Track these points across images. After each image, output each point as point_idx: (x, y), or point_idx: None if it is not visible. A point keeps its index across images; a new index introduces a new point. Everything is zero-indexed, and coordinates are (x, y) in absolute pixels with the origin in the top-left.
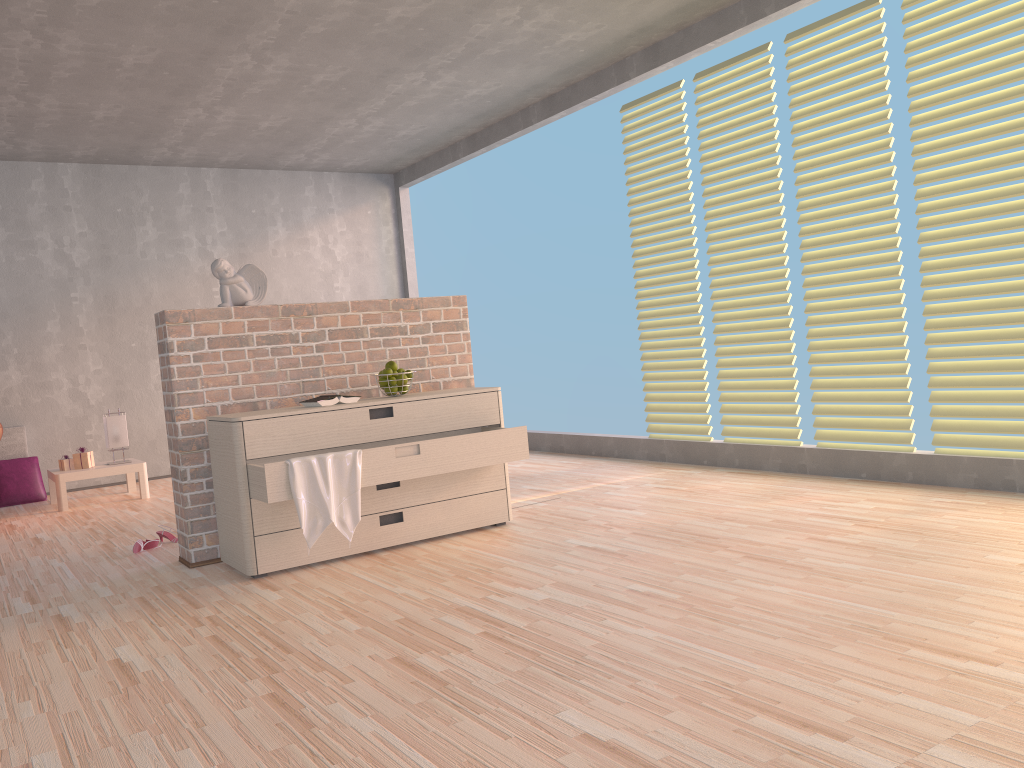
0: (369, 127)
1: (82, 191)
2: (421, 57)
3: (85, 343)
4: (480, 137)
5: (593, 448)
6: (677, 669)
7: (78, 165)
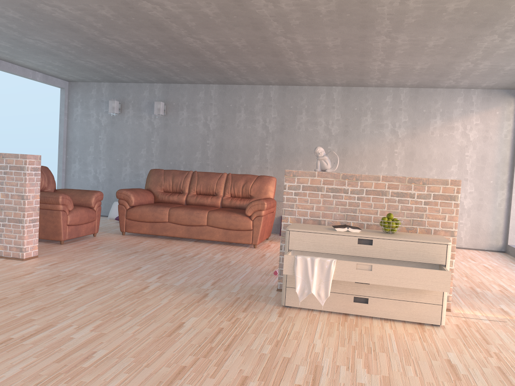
0: (482, 66)
1: (340, 99)
2: (487, 27)
3: None
4: None
5: None
6: None
7: (341, 87)
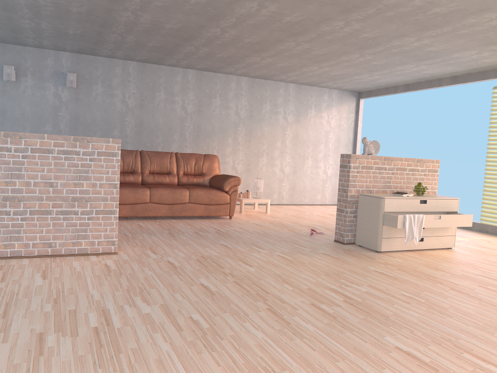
0: (370, 78)
1: (247, 88)
2: (421, 61)
3: (239, 148)
4: (411, 86)
5: None
6: None
7: (247, 78)
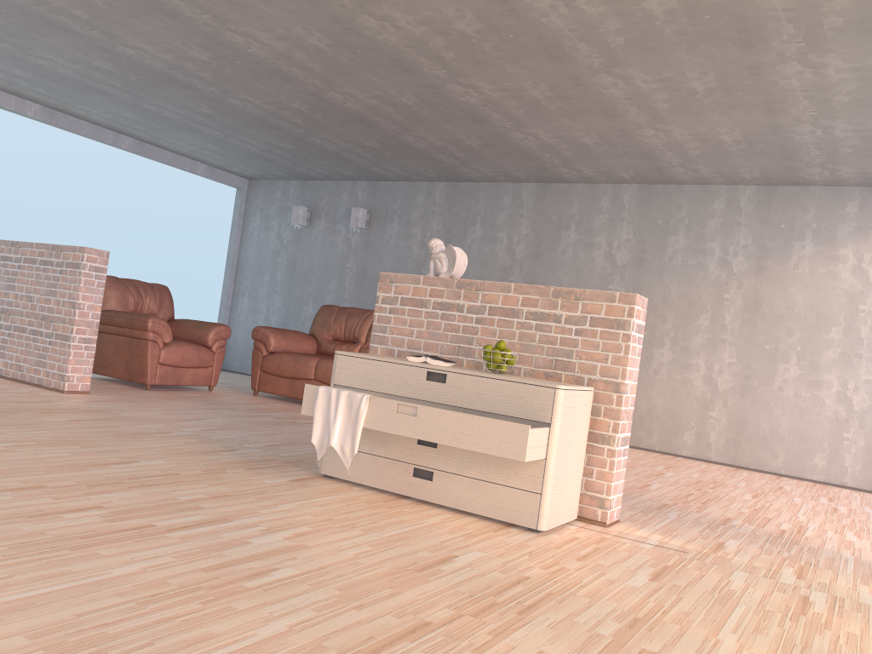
0: (840, 132)
1: (635, 206)
2: (760, 46)
3: None
4: None
5: None
6: (8, 575)
7: (636, 185)
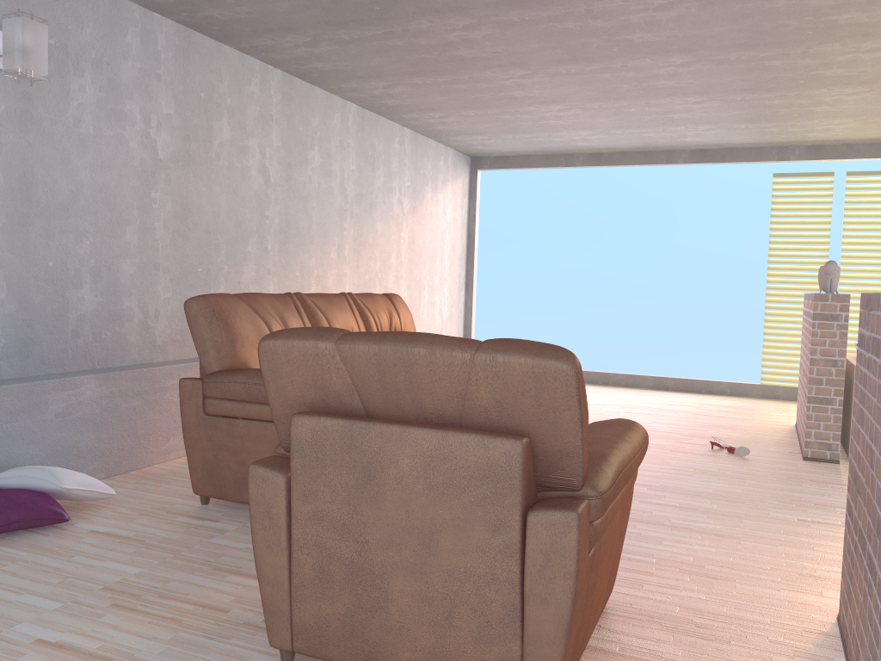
0: (580, 137)
1: (356, 131)
2: (744, 122)
3: (346, 271)
4: (608, 157)
5: (703, 388)
6: None
7: (356, 106)
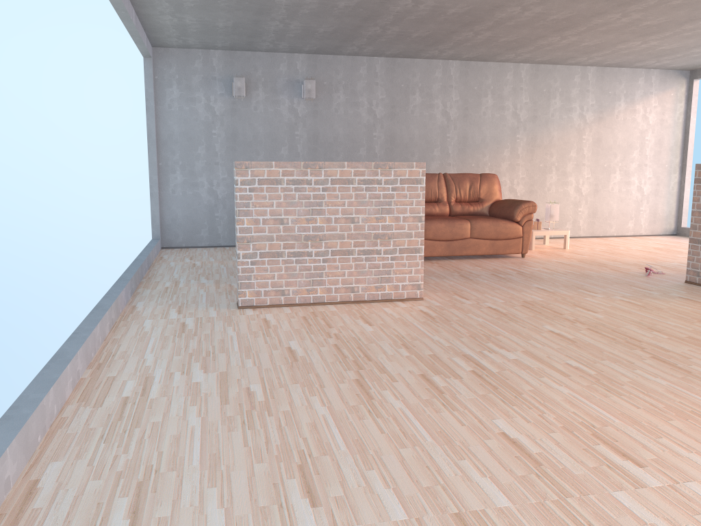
0: None
1: (529, 79)
2: None
3: (519, 162)
4: None
5: None
6: None
7: (529, 64)
